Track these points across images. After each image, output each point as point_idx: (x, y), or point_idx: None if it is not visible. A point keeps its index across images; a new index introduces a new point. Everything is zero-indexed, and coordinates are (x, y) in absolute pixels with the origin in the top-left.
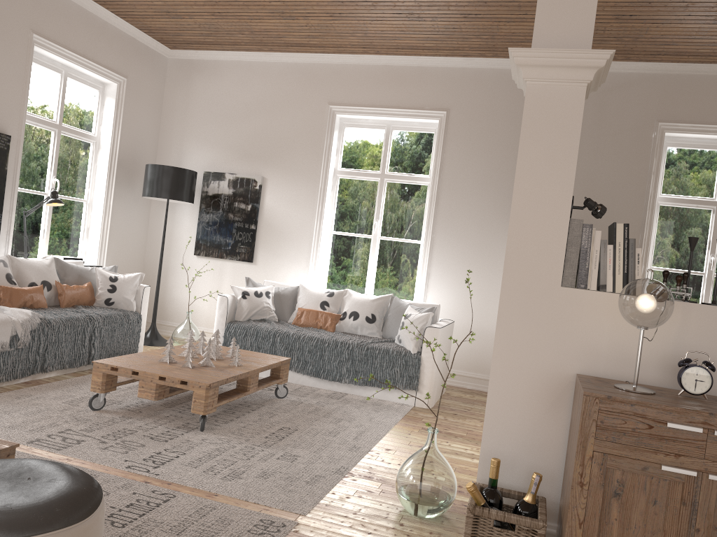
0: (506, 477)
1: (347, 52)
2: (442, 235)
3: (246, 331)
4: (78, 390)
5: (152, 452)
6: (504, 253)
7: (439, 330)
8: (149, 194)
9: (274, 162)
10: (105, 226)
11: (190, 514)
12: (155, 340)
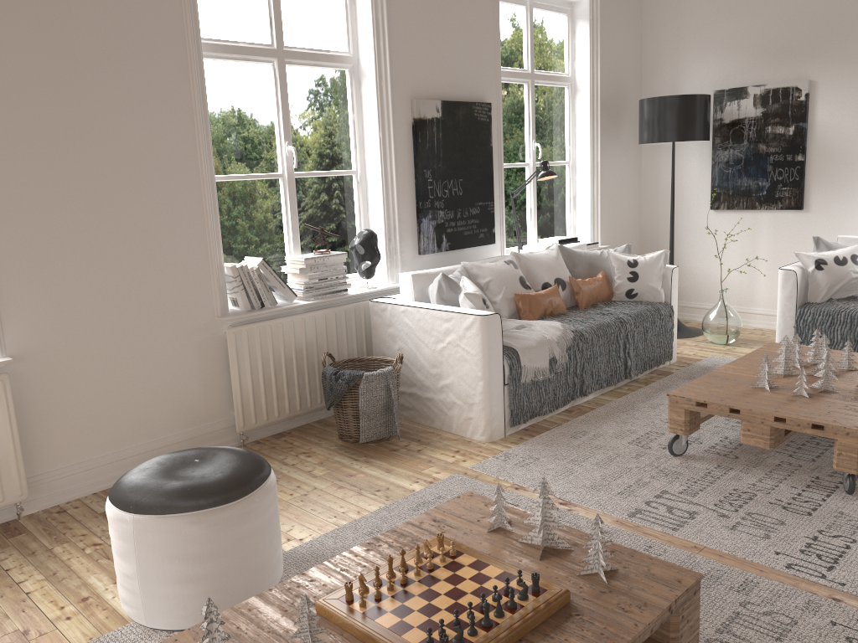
0: None
1: None
2: None
3: (831, 318)
4: (634, 421)
5: (803, 537)
6: None
7: None
8: (650, 139)
9: (826, 54)
10: (594, 191)
11: None
12: (677, 330)
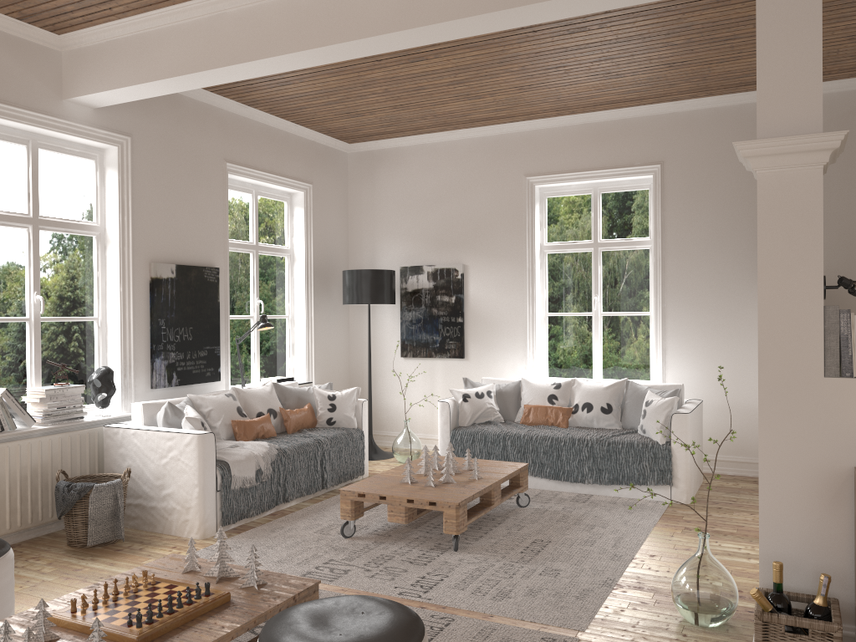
0: (791, 580)
1: (539, 117)
2: (675, 304)
3: (473, 437)
4: (323, 517)
5: (416, 577)
6: (751, 315)
7: (687, 415)
8: (350, 301)
9: (473, 247)
10: (309, 340)
11: (474, 636)
12: (375, 454)
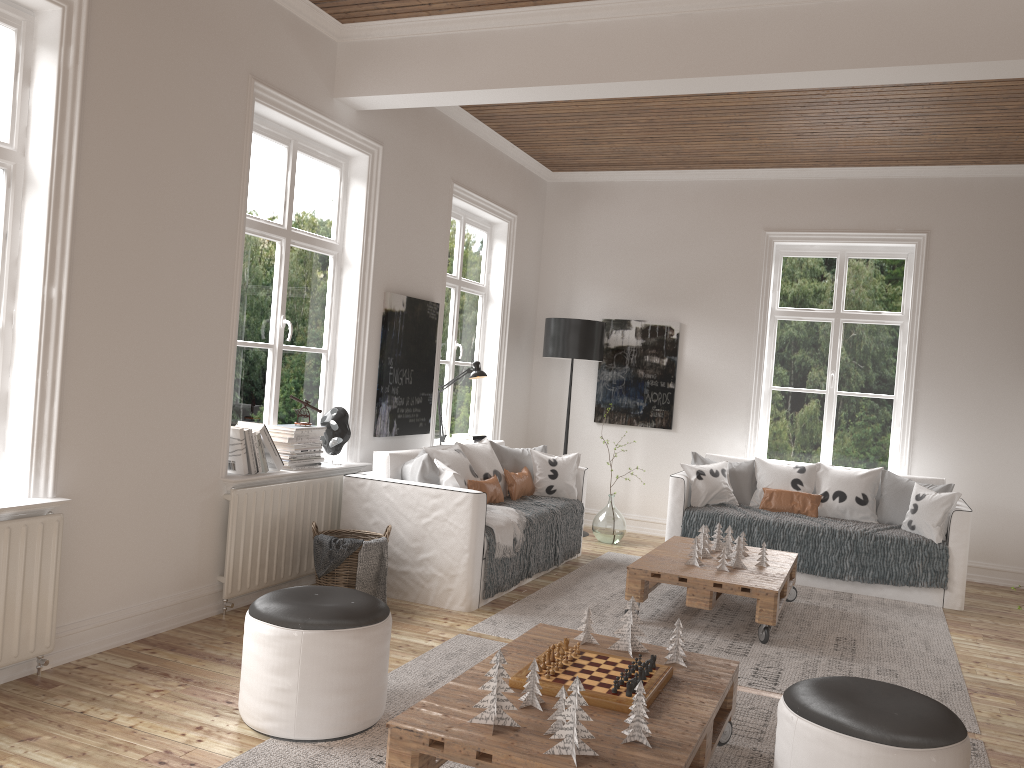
0: None
1: (790, 166)
2: (929, 389)
3: (711, 520)
4: (579, 597)
5: (749, 668)
6: (1016, 409)
7: (970, 514)
8: (557, 353)
9: (694, 304)
10: (498, 394)
11: None
12: None
